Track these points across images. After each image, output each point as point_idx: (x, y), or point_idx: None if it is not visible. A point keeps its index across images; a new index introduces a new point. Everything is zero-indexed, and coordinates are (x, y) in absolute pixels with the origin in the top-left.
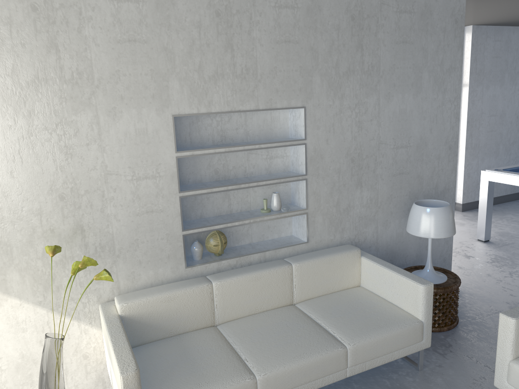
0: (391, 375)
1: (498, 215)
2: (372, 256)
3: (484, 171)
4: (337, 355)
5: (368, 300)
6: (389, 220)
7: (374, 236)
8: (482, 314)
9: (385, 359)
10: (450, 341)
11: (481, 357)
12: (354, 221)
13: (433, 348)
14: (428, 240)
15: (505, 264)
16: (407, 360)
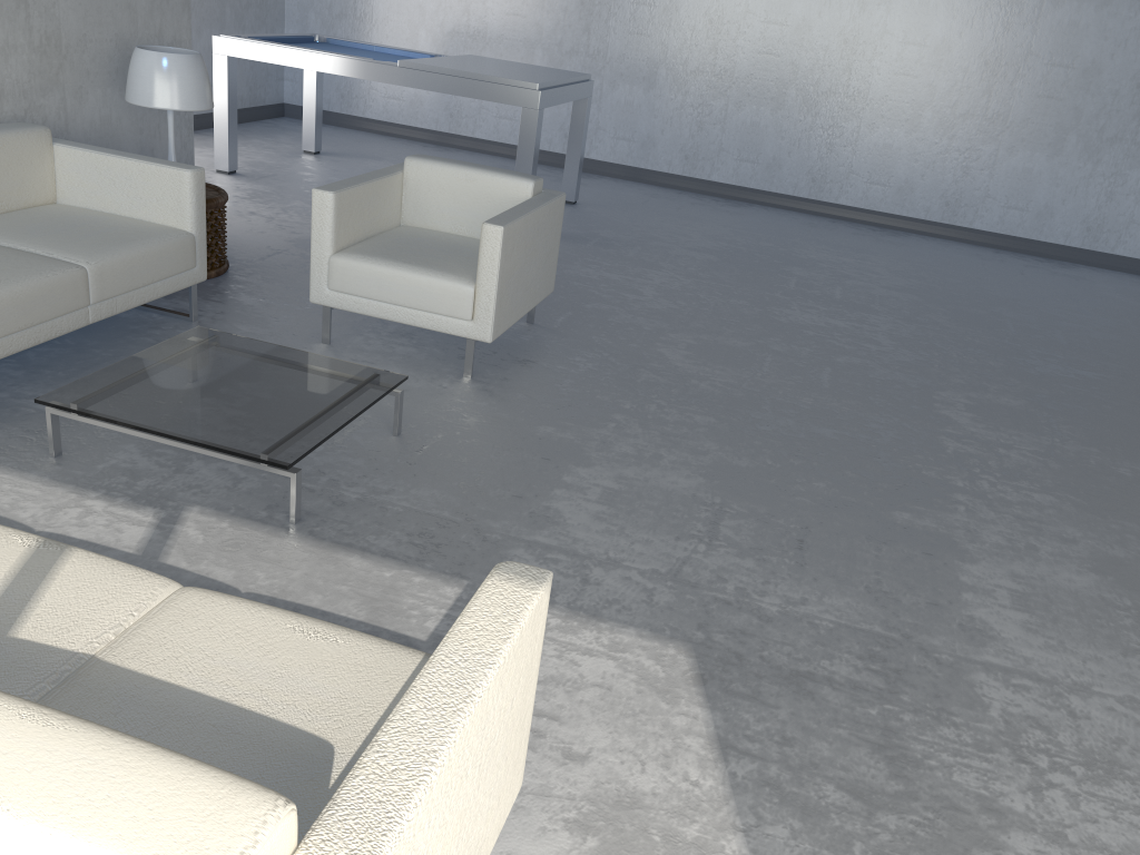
0: (151, 332)
1: (238, 139)
2: (76, 142)
3: (218, 38)
4: (74, 279)
5: (87, 215)
6: (86, 88)
7: (61, 118)
8: (261, 255)
9: (145, 295)
10: (226, 287)
11: (277, 297)
12: (21, 80)
13: (204, 298)
14: (168, 122)
15: (272, 200)
16: (170, 313)
